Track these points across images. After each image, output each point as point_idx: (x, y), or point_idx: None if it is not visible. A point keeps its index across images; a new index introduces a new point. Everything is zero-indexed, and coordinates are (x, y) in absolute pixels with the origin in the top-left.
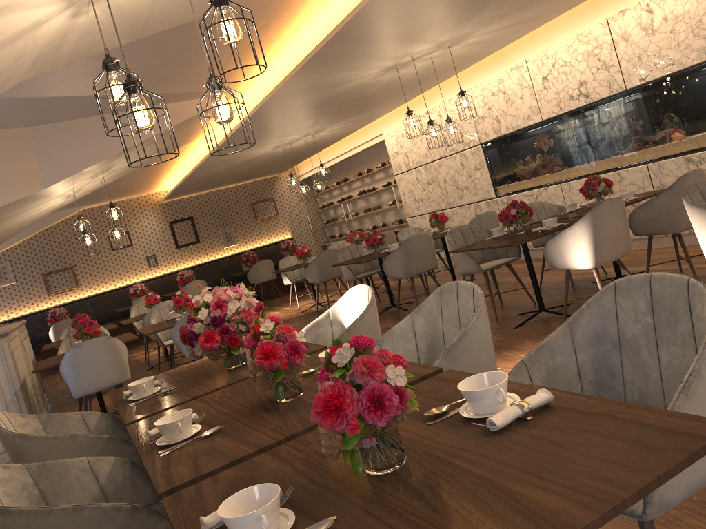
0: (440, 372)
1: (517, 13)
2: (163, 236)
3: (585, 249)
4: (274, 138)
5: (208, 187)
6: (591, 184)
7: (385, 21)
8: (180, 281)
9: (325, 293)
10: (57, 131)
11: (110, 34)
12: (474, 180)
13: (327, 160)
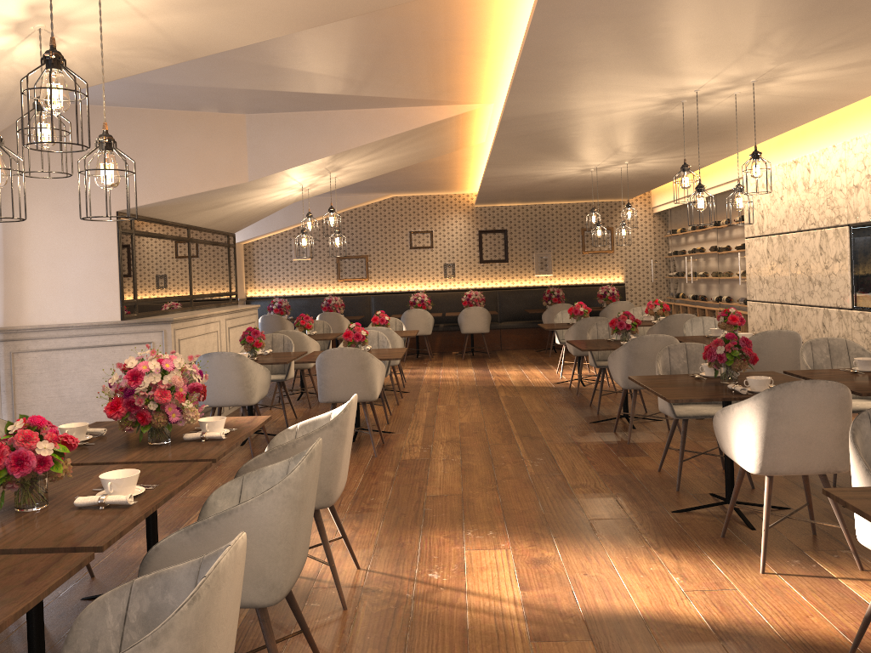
0: (98, 551)
1: (853, 49)
2: (467, 245)
3: (750, 441)
4: (566, 161)
5: (526, 200)
6: None
7: (589, 48)
8: (465, 302)
9: None
10: (274, 122)
11: (133, 57)
12: (830, 274)
13: (682, 195)
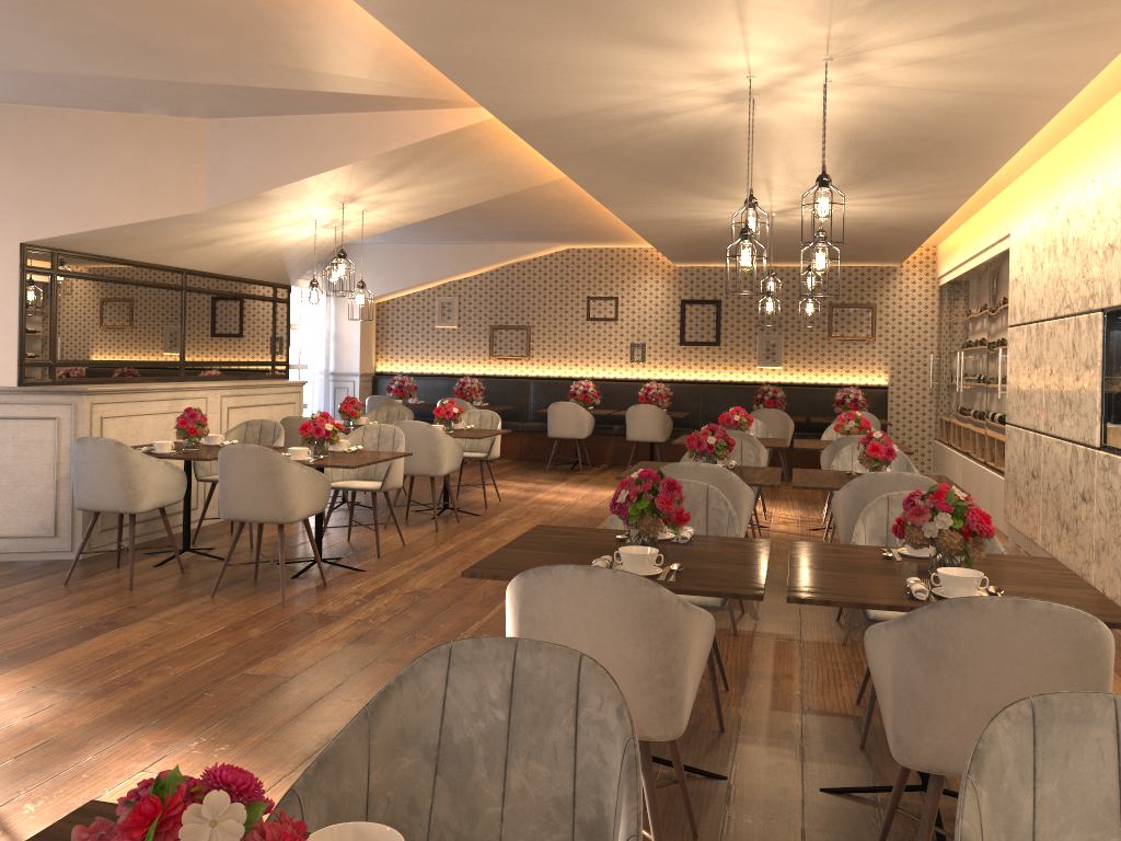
0: None
1: None
2: (665, 319)
3: None
4: (711, 199)
5: None
6: (912, 508)
7: None
8: (642, 397)
9: (812, 507)
10: (241, 131)
11: None
12: (1080, 390)
13: (961, 259)
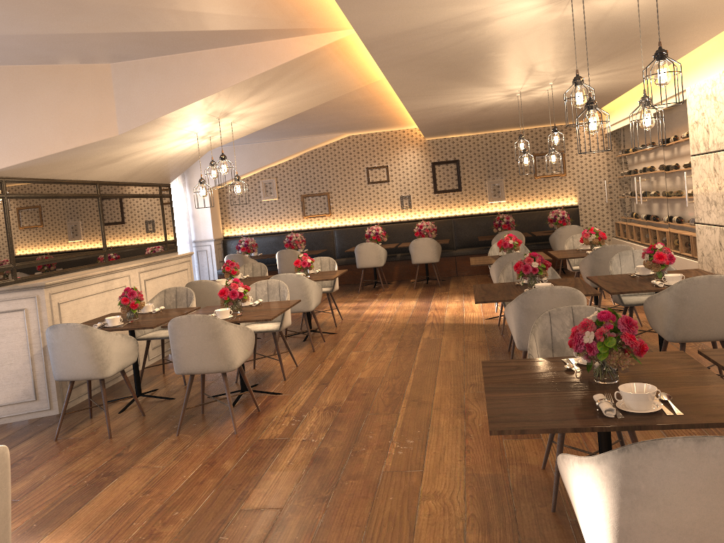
0: None
1: None
2: (422, 177)
3: (597, 528)
4: (482, 87)
5: (473, 130)
6: None
7: None
8: (416, 233)
9: None
10: (139, 70)
11: None
12: None
13: (629, 113)
